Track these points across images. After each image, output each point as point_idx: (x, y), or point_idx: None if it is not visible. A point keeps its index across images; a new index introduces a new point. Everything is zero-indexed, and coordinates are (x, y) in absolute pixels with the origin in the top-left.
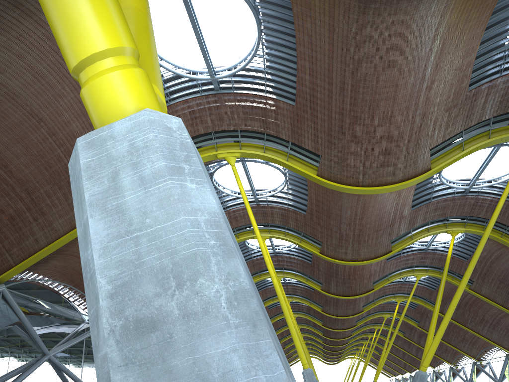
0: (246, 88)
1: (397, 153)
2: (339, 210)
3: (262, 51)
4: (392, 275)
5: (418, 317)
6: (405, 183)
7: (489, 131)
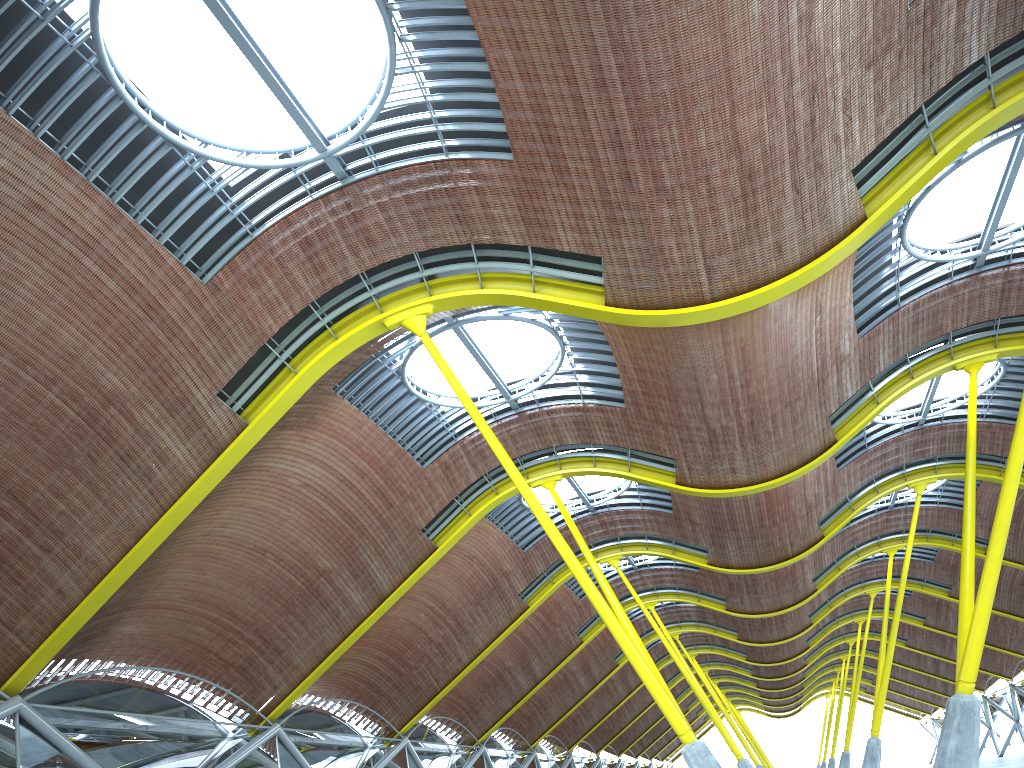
0: (405, 158)
1: (775, 200)
2: (692, 377)
3: (407, 57)
4: (858, 497)
5: (945, 577)
6: (813, 267)
7: (991, 90)
